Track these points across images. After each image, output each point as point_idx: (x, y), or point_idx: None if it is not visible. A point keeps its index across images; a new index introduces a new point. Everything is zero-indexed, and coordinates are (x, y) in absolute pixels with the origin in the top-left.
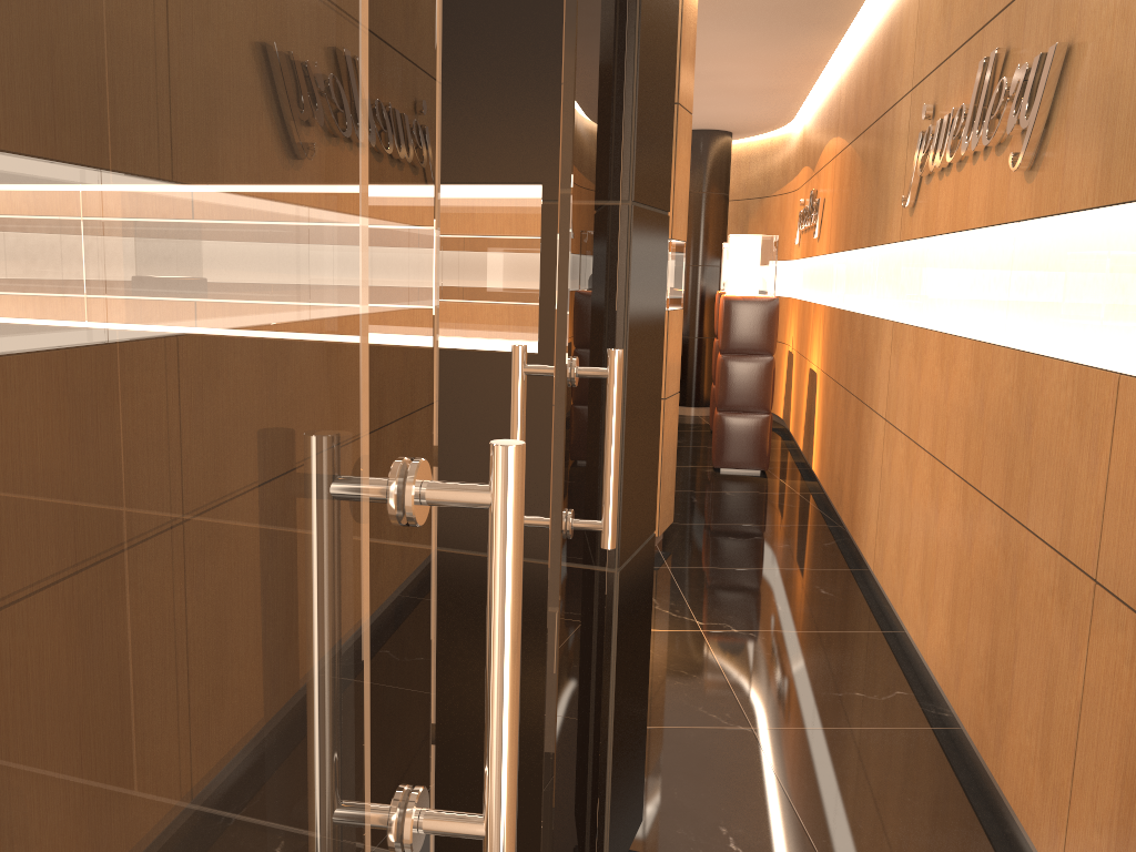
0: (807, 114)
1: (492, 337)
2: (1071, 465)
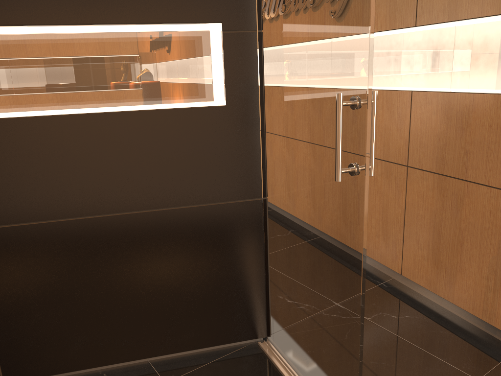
0: None
1: (202, 100)
2: (386, 127)
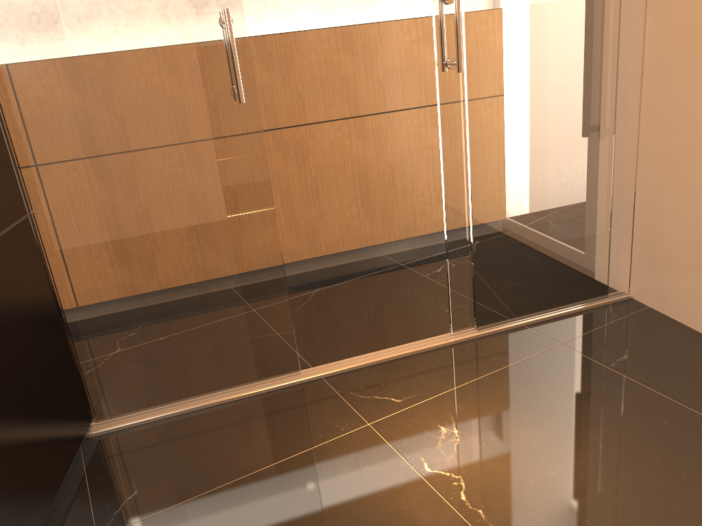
0: None
1: None
2: None
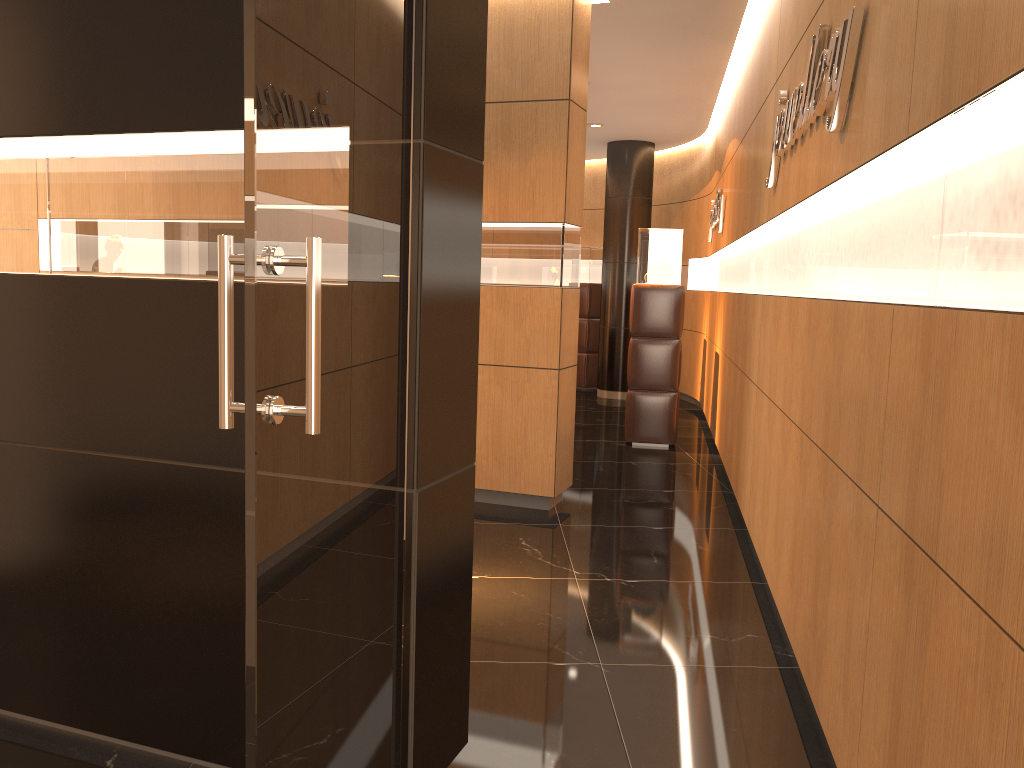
0: (717, 124)
1: None
2: (864, 399)
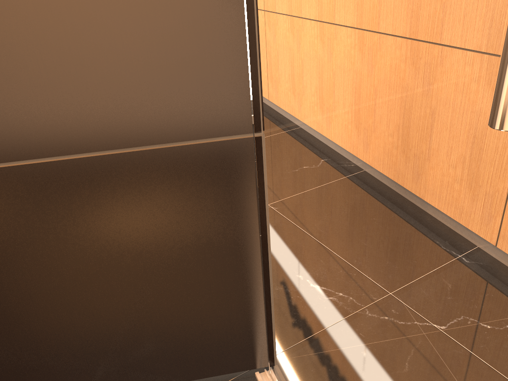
0: None
1: None
2: None
